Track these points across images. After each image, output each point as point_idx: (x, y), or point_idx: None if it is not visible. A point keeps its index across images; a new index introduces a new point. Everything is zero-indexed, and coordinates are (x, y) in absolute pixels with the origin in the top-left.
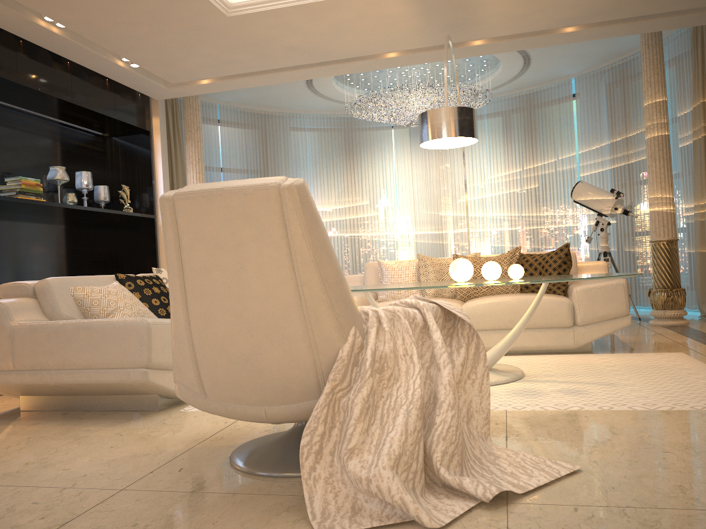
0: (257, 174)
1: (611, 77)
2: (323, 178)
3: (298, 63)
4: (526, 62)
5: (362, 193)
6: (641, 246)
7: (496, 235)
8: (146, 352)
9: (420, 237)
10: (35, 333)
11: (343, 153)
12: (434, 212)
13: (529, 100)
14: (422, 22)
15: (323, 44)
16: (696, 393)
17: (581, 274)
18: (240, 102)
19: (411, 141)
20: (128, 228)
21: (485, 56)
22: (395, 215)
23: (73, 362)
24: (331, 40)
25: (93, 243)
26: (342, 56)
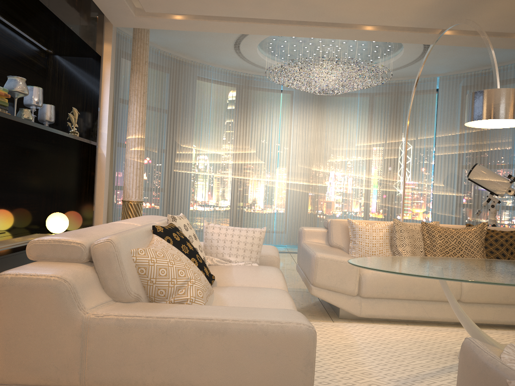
0: (168, 113)
1: (473, 81)
2: (220, 125)
3: (285, 17)
4: (419, 57)
5: (251, 143)
6: (484, 217)
7: (357, 192)
8: (311, 374)
9: (294, 186)
10: (127, 334)
11: (239, 106)
12: (307, 167)
13: (398, 88)
14: (435, 2)
15: (328, 3)
16: None
17: None
18: (163, 46)
19: (295, 105)
20: (65, 152)
21: (392, 46)
22: (275, 165)
23: (189, 382)
24: (340, 1)
25: (27, 164)
26: (329, 20)
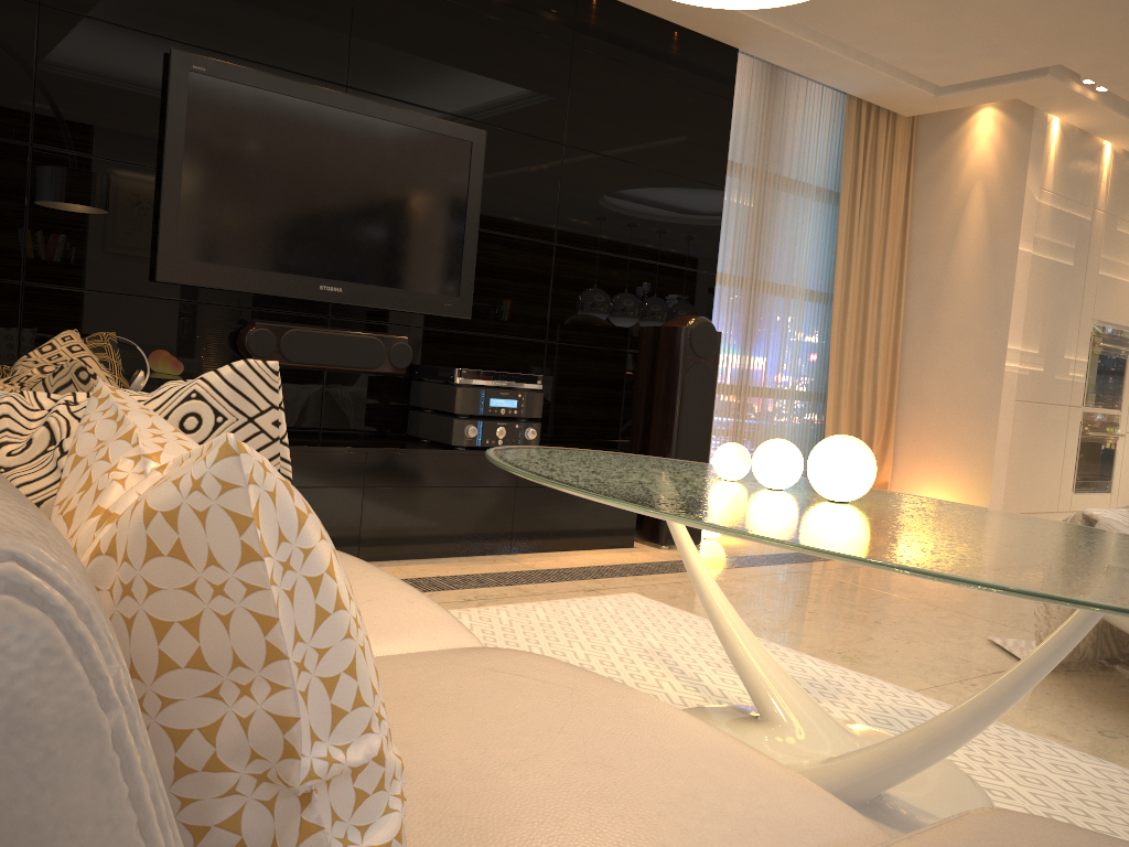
0: None
1: None
2: None
3: None
4: None
5: None
6: None
7: None
8: None
9: None
10: None
11: None
12: None
13: None
14: None
15: None
16: (633, 615)
17: (512, 457)
18: None
19: None
20: None
21: None
22: None
23: None
24: None
25: None
26: None
